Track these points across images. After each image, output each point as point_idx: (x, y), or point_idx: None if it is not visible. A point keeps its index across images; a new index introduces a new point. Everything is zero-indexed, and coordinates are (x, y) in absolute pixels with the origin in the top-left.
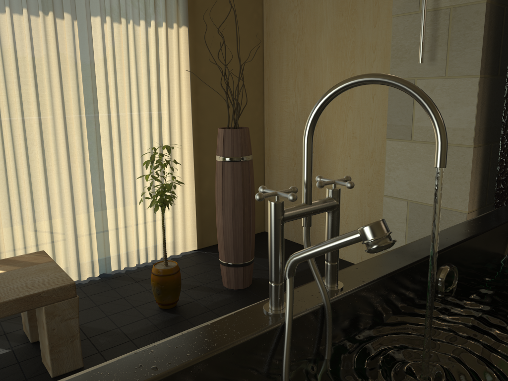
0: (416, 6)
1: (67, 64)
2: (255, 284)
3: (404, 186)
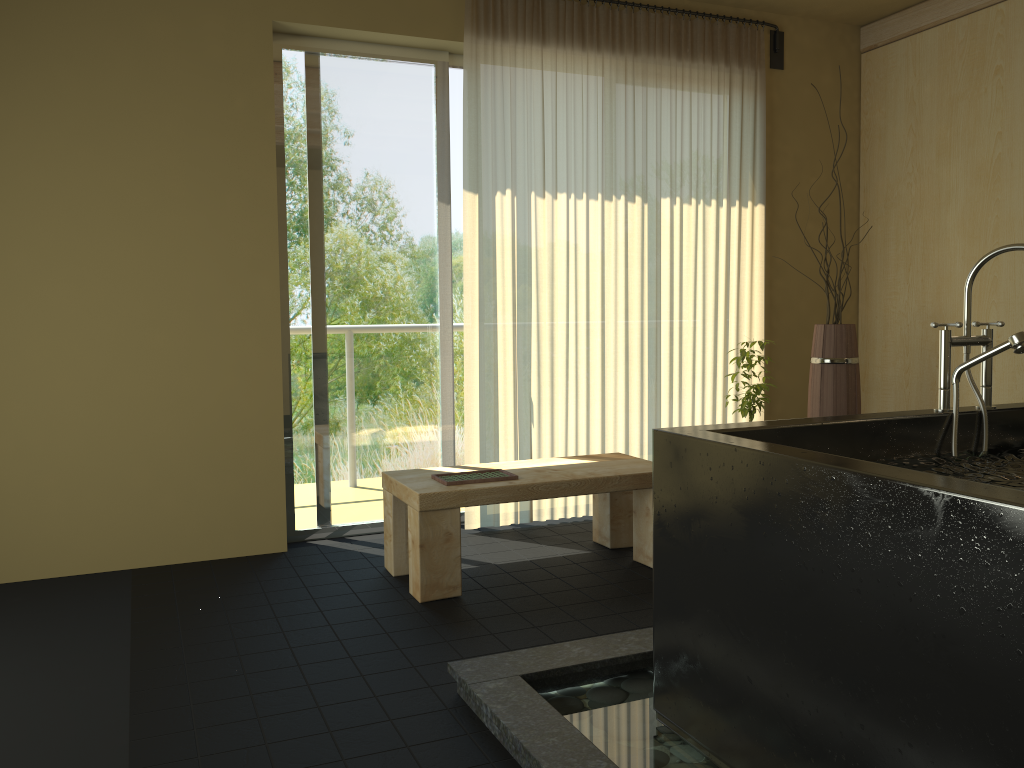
0: None
1: (634, 252)
2: None
3: None
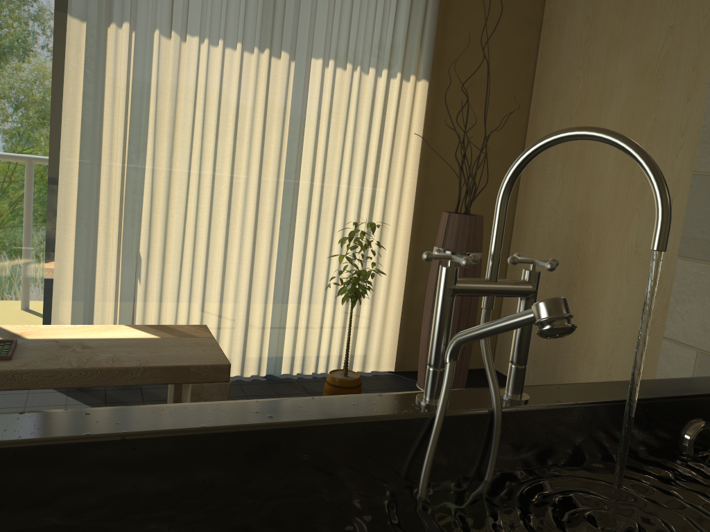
0: None
1: (274, 112)
2: None
3: (695, 328)
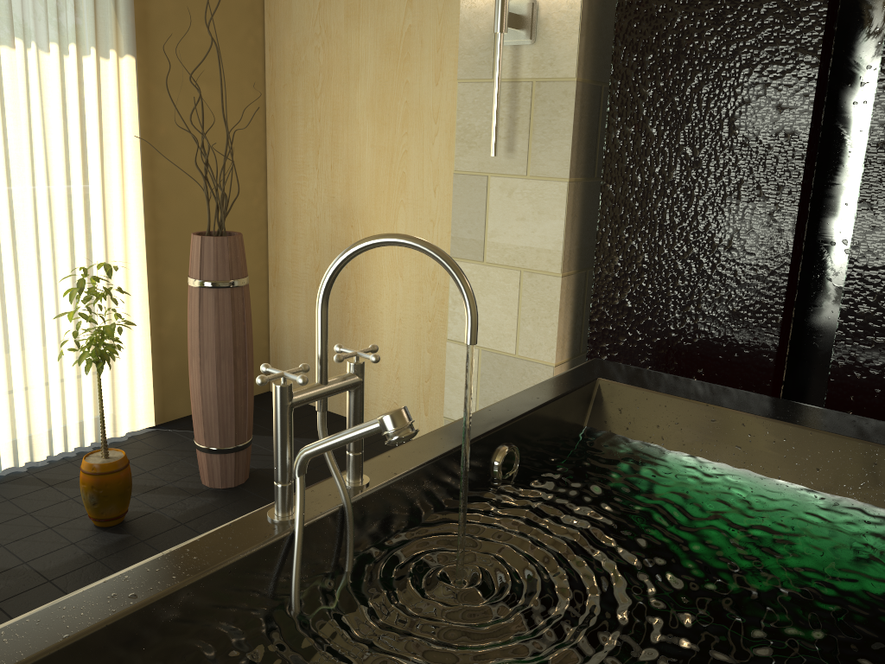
0: (489, 71)
1: None
2: (255, 478)
3: None
